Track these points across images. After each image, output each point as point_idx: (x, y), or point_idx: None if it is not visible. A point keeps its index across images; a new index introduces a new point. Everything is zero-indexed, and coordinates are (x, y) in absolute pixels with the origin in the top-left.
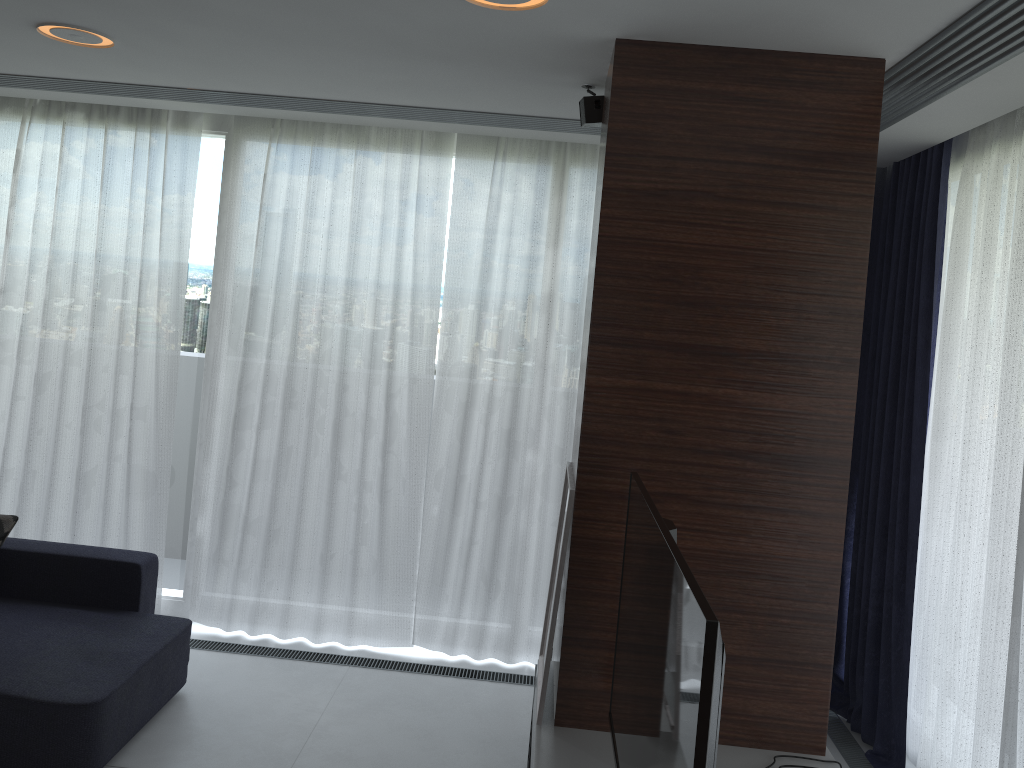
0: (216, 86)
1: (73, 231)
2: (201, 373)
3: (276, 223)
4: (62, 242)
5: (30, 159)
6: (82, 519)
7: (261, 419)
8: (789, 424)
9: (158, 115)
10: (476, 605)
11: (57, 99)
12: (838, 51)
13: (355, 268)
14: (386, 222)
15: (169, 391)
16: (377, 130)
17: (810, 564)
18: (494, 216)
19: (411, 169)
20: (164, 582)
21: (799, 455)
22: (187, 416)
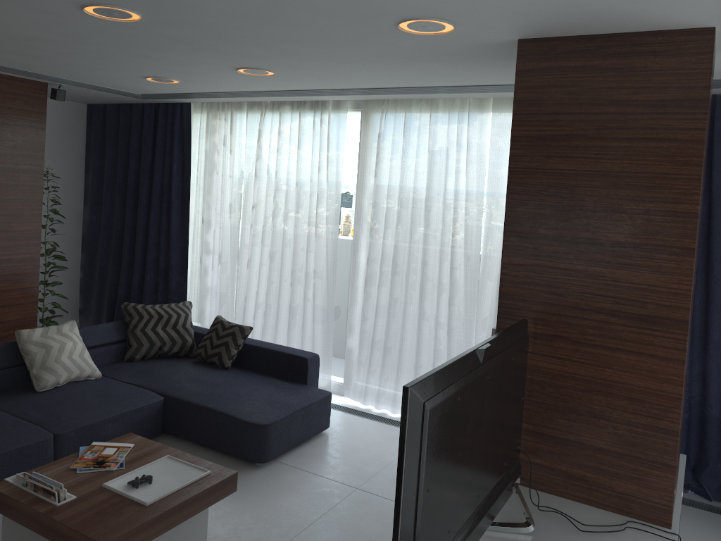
0: (338, 87)
1: (286, 172)
2: (351, 252)
3: (387, 162)
4: (280, 179)
5: (265, 134)
6: (292, 333)
7: (379, 280)
8: (641, 293)
9: (324, 103)
10: None
11: (274, 100)
12: (673, 27)
13: (430, 188)
14: (449, 158)
15: (333, 262)
16: (443, 100)
17: (658, 392)
18: None
19: (463, 123)
20: (334, 373)
21: (649, 315)
22: (344, 277)
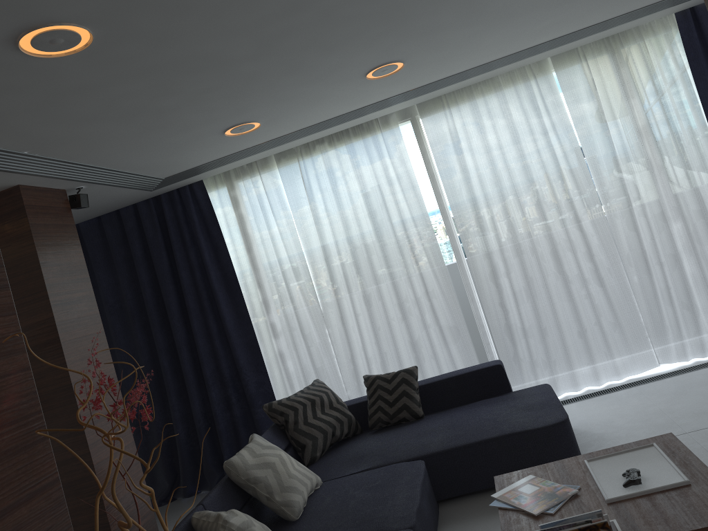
0: (430, 80)
1: (349, 209)
2: (453, 259)
3: (464, 154)
4: (347, 217)
5: (310, 179)
6: (425, 369)
7: (507, 268)
8: None
9: (371, 124)
10: (687, 326)
11: (317, 138)
12: None
13: (525, 158)
14: (530, 125)
15: (443, 275)
16: (500, 77)
17: None
18: (595, 93)
19: (532, 89)
20: None
21: None
22: (455, 287)
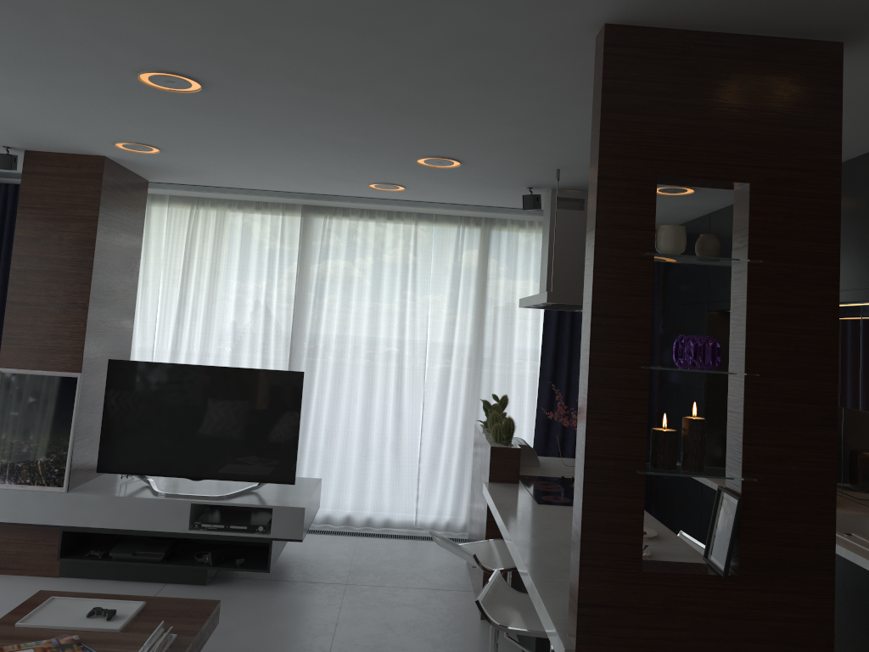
0: None
1: None
2: None
3: None
4: None
5: None
6: None
7: None
8: (123, 331)
9: None
10: None
11: None
12: (146, 177)
13: None
14: None
15: None
16: None
17: None
18: None
19: None
20: None
21: (124, 343)
22: None
